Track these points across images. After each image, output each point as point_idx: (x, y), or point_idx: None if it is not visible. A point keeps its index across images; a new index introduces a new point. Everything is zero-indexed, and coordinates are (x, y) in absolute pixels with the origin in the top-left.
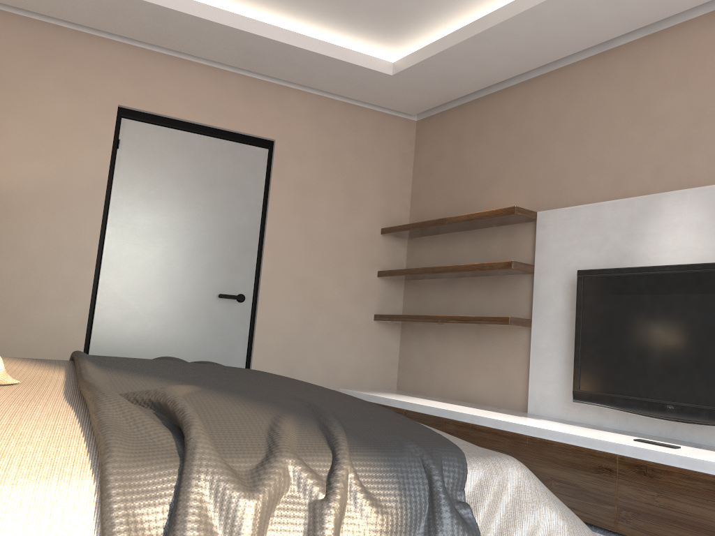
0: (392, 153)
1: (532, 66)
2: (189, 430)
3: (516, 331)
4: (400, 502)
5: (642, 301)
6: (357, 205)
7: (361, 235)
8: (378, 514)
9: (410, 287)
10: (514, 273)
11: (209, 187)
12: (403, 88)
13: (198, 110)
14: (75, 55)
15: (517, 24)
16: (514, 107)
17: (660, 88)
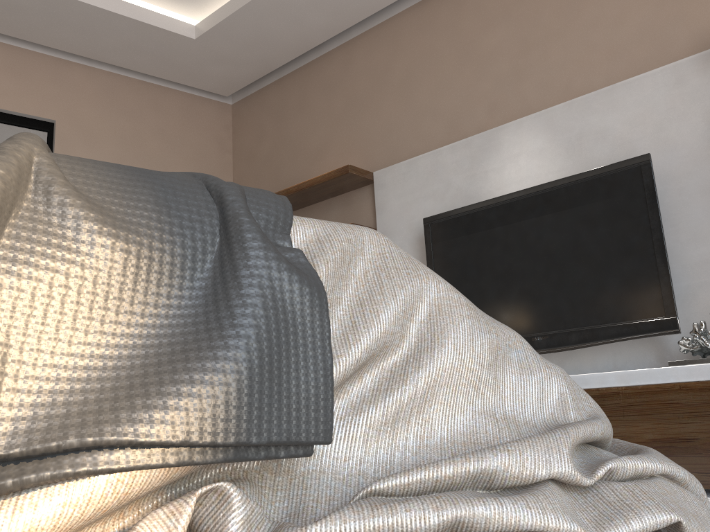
0: (206, 139)
1: (351, 22)
2: None
3: None
4: (158, 222)
5: (495, 235)
6: None
7: None
8: (106, 225)
9: None
10: None
11: None
12: (211, 57)
13: None
14: None
15: None
16: (336, 71)
17: (484, 26)
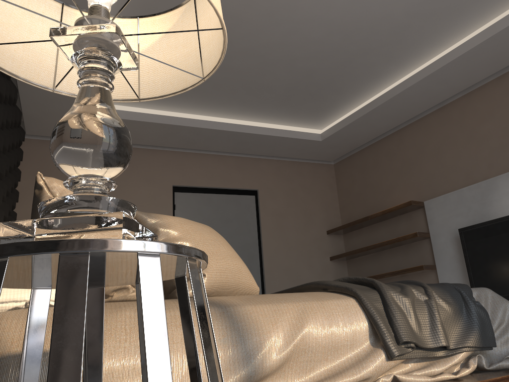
0: (323, 185)
1: (401, 121)
2: (374, 280)
3: (427, 274)
4: (453, 300)
5: (501, 238)
6: (310, 219)
7: (316, 237)
8: (448, 304)
9: (351, 263)
10: (417, 240)
11: (226, 223)
12: (327, 146)
13: (214, 180)
14: (146, 162)
15: (393, 102)
16: (394, 145)
17: (479, 121)
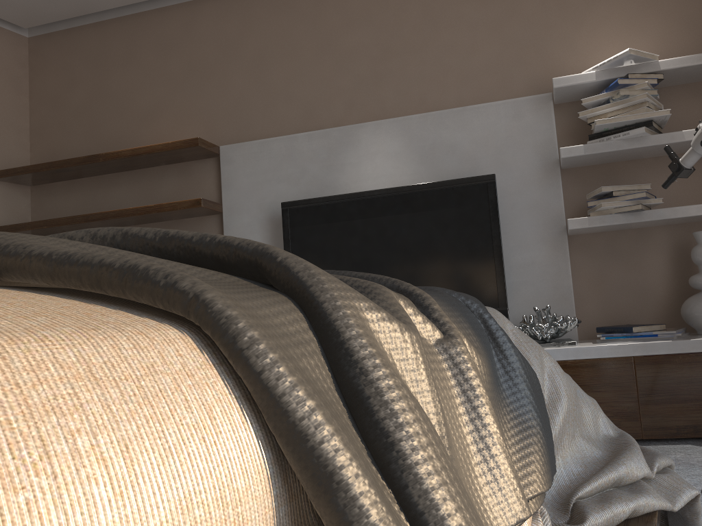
0: None
1: None
2: (270, 250)
3: None
4: (480, 343)
5: (355, 227)
6: None
7: None
8: (479, 354)
9: None
10: (197, 215)
11: None
12: None
13: None
14: None
15: None
16: (176, 30)
17: (345, 24)
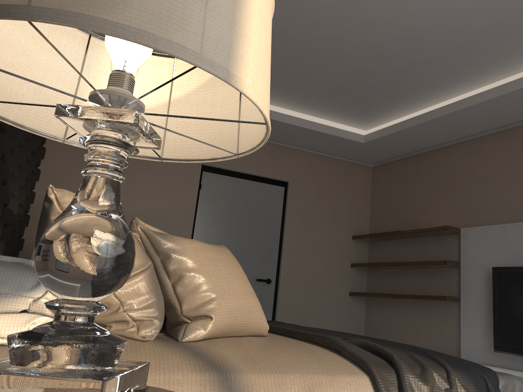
0: (357, 187)
1: (453, 138)
2: (393, 356)
3: (449, 305)
4: (476, 391)
5: None
6: (337, 221)
7: (340, 240)
8: None
9: (372, 274)
10: (446, 267)
11: (250, 211)
12: (369, 149)
13: (245, 165)
14: None
15: (448, 118)
16: (440, 161)
17: None
